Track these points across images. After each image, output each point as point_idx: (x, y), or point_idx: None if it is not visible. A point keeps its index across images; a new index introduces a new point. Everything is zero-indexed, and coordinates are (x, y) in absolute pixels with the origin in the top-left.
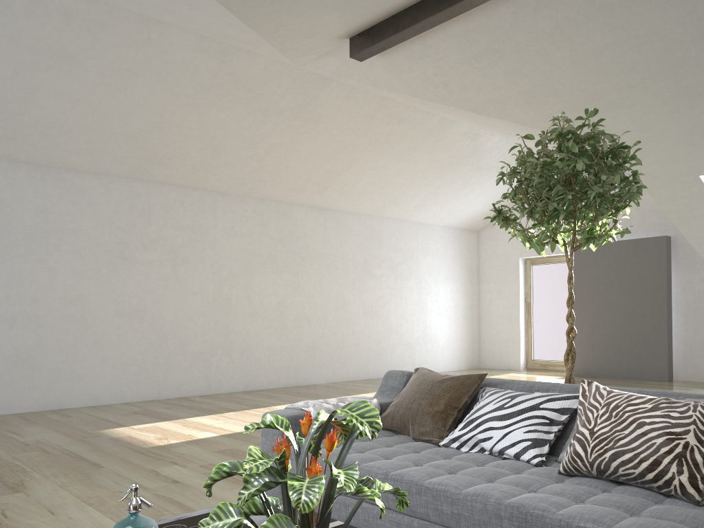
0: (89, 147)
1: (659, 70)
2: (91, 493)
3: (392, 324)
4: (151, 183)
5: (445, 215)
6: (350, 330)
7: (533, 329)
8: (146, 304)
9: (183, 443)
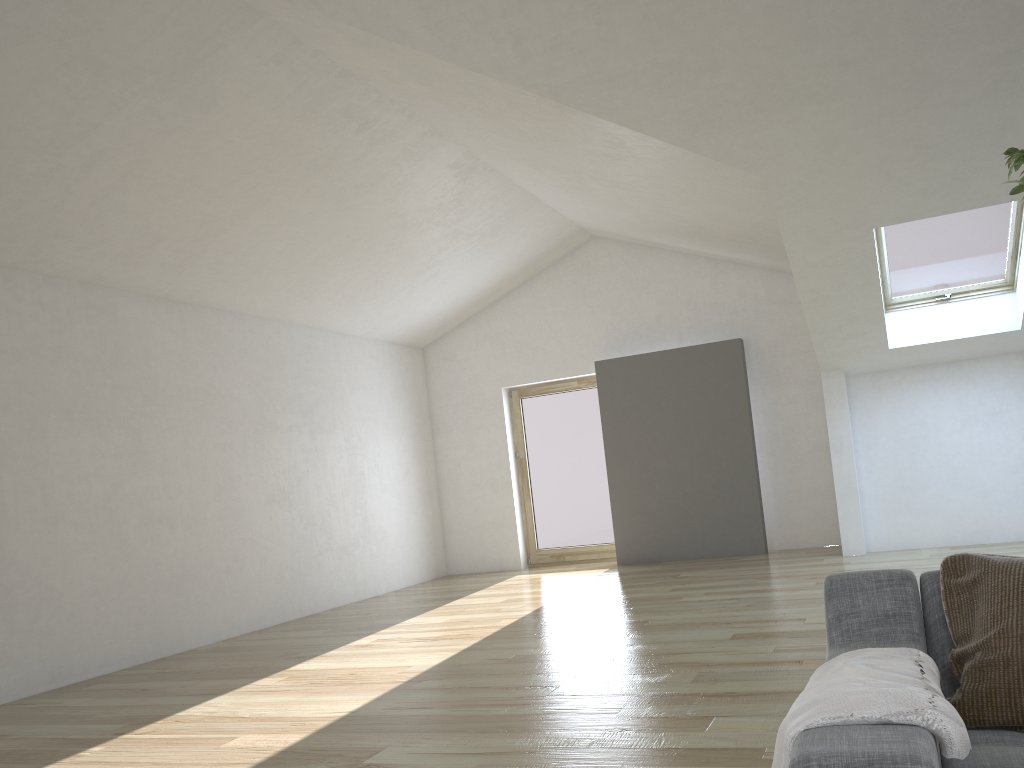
0: None
1: (898, 35)
2: None
3: (315, 515)
4: None
5: (383, 319)
6: (246, 534)
7: (534, 500)
8: None
9: None
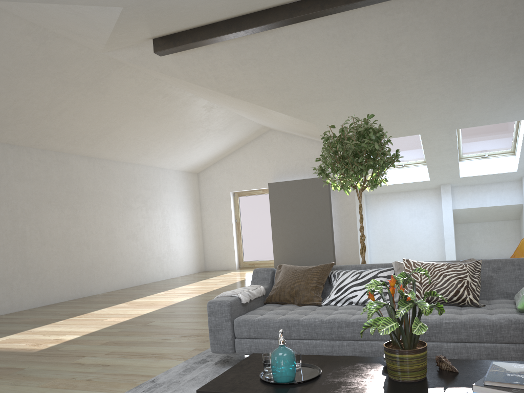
0: None
1: (351, 82)
2: (50, 383)
3: (147, 243)
4: None
5: (179, 162)
6: (118, 250)
7: (243, 240)
8: None
9: (61, 344)
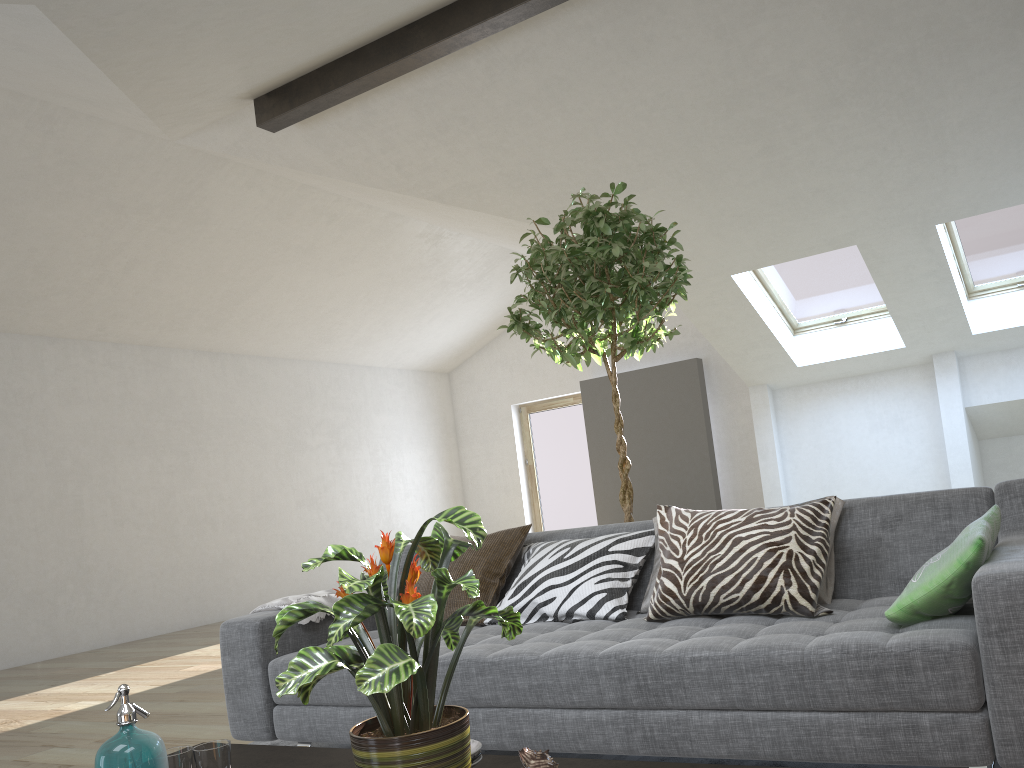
0: None
1: (673, 143)
2: None
3: (341, 515)
4: None
5: (402, 353)
6: (278, 531)
7: (541, 501)
8: None
9: (49, 720)
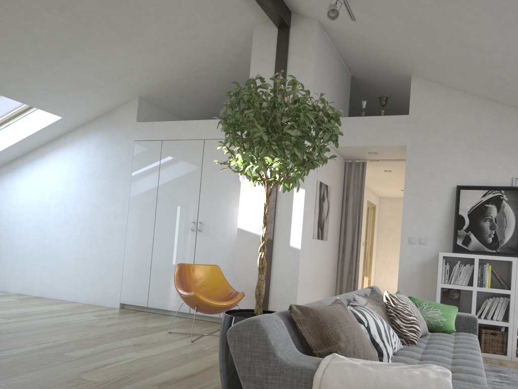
0: None
1: None
2: None
3: None
4: None
5: None
6: None
7: None
8: None
9: None
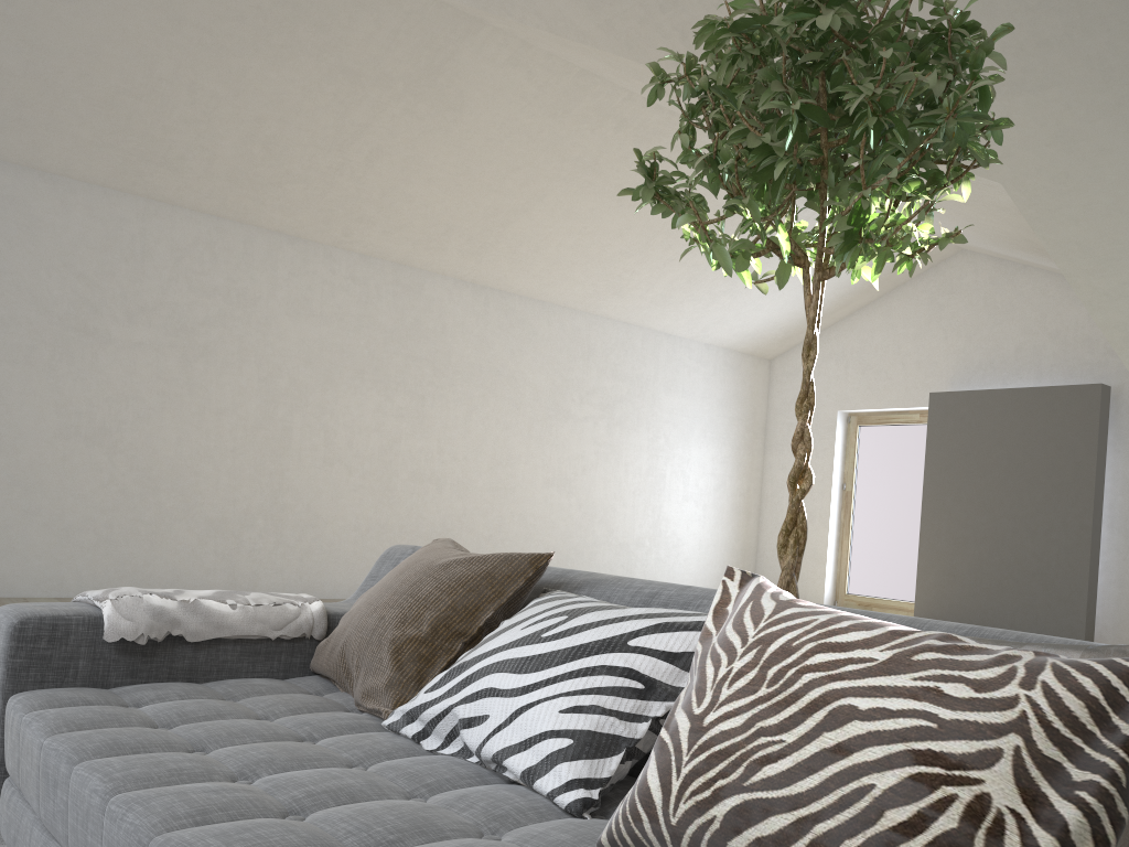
0: (21, 115)
1: (1101, 4)
2: None
3: (596, 506)
4: (153, 203)
5: (711, 323)
6: (515, 509)
7: (852, 540)
8: (122, 421)
9: None
